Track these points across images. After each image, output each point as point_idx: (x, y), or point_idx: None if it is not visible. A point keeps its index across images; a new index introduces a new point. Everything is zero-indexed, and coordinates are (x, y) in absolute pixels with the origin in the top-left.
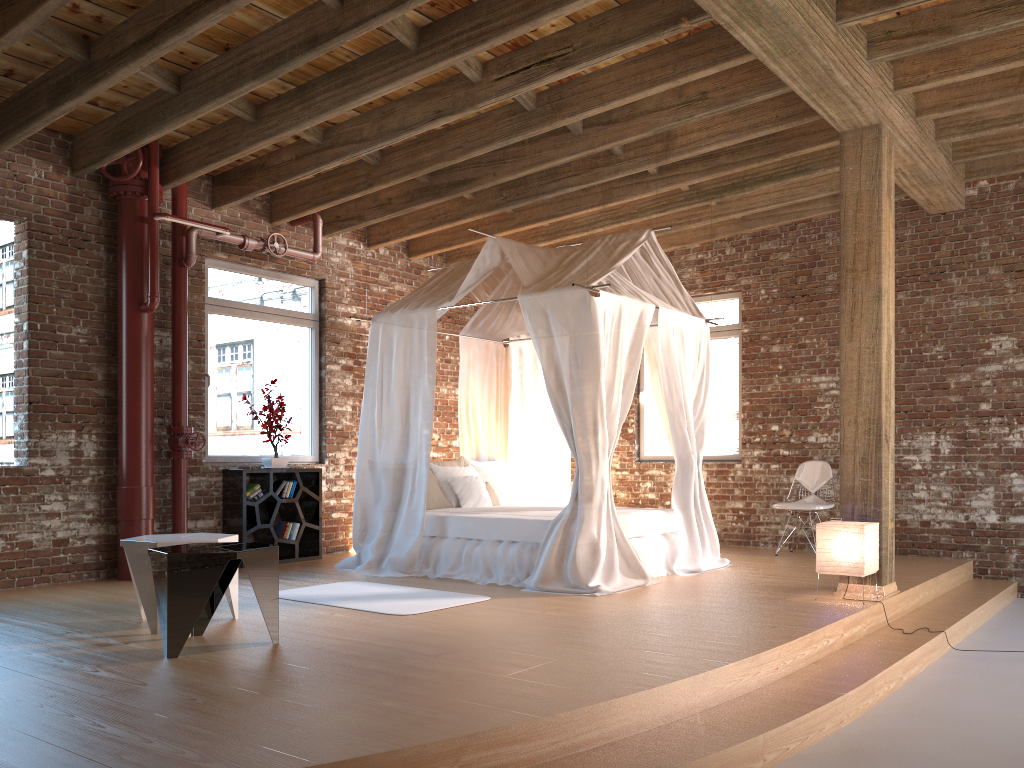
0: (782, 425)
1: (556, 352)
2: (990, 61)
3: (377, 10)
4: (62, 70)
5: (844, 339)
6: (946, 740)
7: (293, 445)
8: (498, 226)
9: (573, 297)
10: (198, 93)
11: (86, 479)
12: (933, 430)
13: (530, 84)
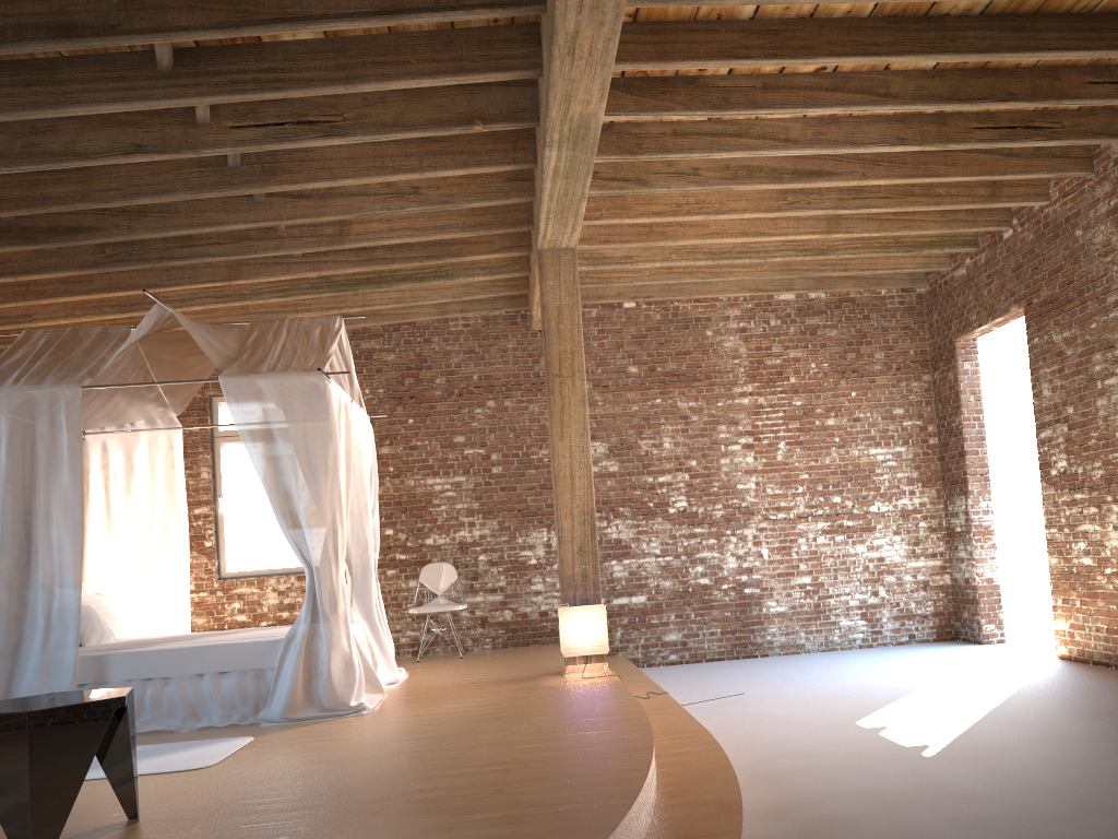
0: (397, 529)
1: (275, 444)
2: (650, 212)
3: (192, 23)
4: None
5: (556, 438)
6: (793, 757)
7: None
8: (66, 288)
9: (302, 383)
10: None
11: None
12: (545, 526)
13: (284, 143)
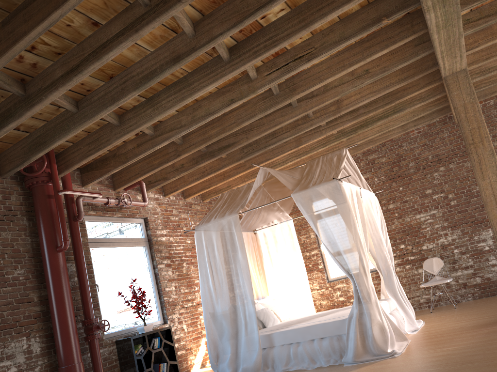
0: (406, 244)
1: (323, 221)
2: None
3: (222, 30)
4: (3, 105)
5: (479, 180)
6: None
7: (148, 316)
8: (236, 171)
9: (328, 187)
10: (93, 107)
11: (37, 368)
12: (489, 227)
13: (290, 72)
